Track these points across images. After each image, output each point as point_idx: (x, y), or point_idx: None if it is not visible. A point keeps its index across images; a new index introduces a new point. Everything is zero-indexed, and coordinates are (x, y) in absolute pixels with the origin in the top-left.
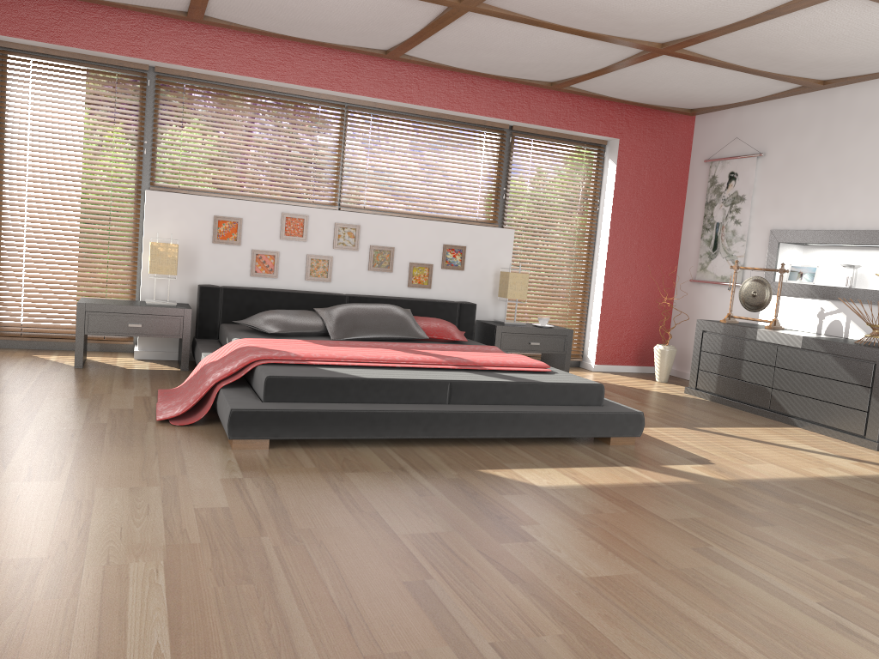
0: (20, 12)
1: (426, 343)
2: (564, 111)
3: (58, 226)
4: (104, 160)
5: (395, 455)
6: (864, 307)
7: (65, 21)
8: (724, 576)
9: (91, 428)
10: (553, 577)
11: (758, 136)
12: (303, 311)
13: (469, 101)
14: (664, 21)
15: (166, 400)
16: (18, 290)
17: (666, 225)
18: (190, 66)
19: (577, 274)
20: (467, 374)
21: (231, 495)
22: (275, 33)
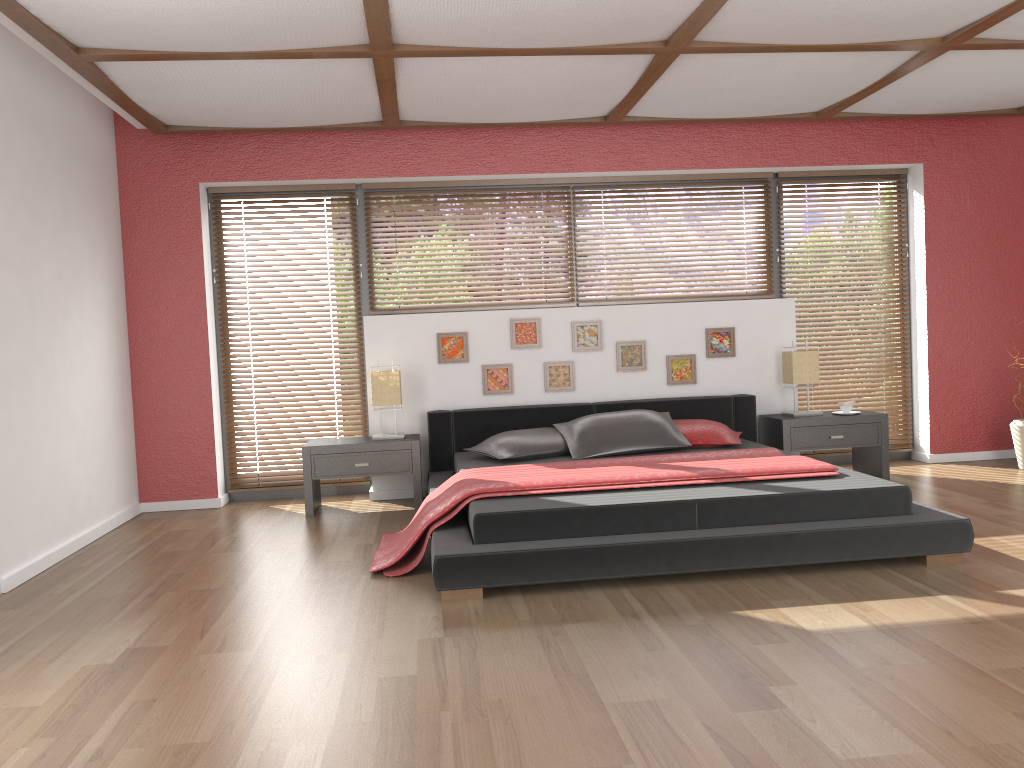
0: (225, 155)
1: (683, 453)
2: (841, 143)
3: (284, 367)
4: (321, 290)
5: (631, 597)
6: None
7: (268, 155)
8: None
9: (300, 586)
10: (795, 759)
11: None
12: (540, 429)
13: (717, 154)
14: (930, 10)
15: (384, 547)
16: (252, 438)
17: (1007, 261)
18: (395, 176)
19: (890, 341)
20: (723, 489)
21: (423, 659)
22: (478, 123)
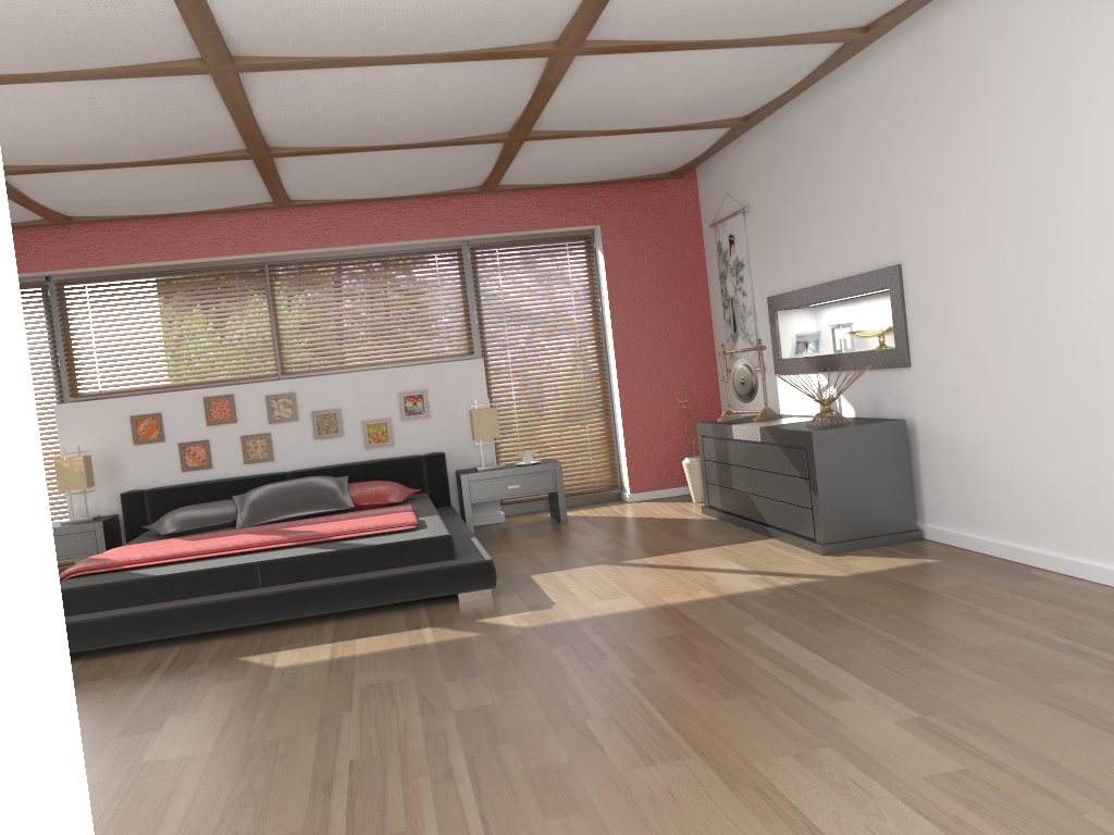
0: None
1: (324, 516)
2: (521, 211)
3: None
4: None
5: (174, 653)
6: (846, 375)
7: None
8: (300, 743)
9: None
10: (107, 766)
11: (740, 187)
12: (218, 502)
13: (401, 228)
14: (450, 120)
15: None
16: None
17: (688, 310)
18: (80, 268)
19: (590, 390)
20: (297, 550)
21: None
22: (149, 215)
